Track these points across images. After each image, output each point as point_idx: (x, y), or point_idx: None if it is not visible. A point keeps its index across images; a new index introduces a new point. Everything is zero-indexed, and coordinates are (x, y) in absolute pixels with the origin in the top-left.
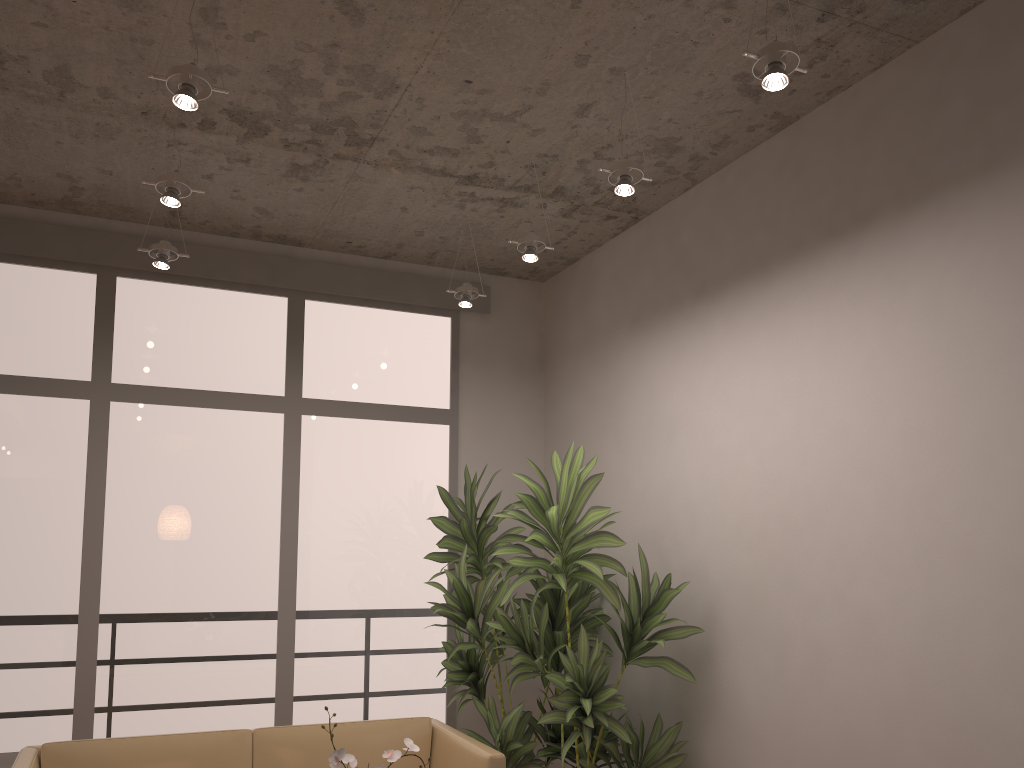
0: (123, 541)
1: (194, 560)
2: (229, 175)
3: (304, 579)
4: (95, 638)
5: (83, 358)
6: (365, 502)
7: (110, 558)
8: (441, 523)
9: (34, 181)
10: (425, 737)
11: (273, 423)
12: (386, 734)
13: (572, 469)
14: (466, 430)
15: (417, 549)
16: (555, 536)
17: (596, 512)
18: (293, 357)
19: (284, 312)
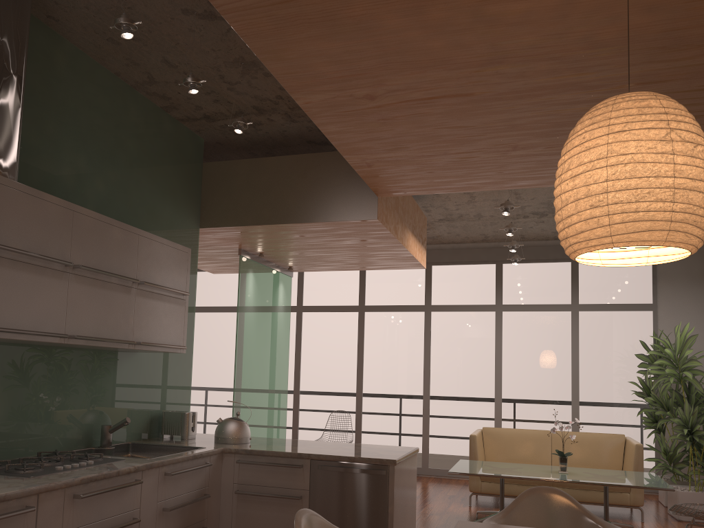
0: (509, 364)
1: (536, 372)
2: (538, 226)
3: (582, 381)
4: (500, 400)
5: (492, 296)
6: (609, 348)
7: (504, 370)
8: (640, 356)
9: (472, 237)
10: (621, 442)
11: (566, 315)
12: (604, 438)
13: (682, 333)
14: (661, 312)
15: (636, 369)
16: (673, 361)
17: (688, 351)
18: (574, 287)
19: (569, 268)
